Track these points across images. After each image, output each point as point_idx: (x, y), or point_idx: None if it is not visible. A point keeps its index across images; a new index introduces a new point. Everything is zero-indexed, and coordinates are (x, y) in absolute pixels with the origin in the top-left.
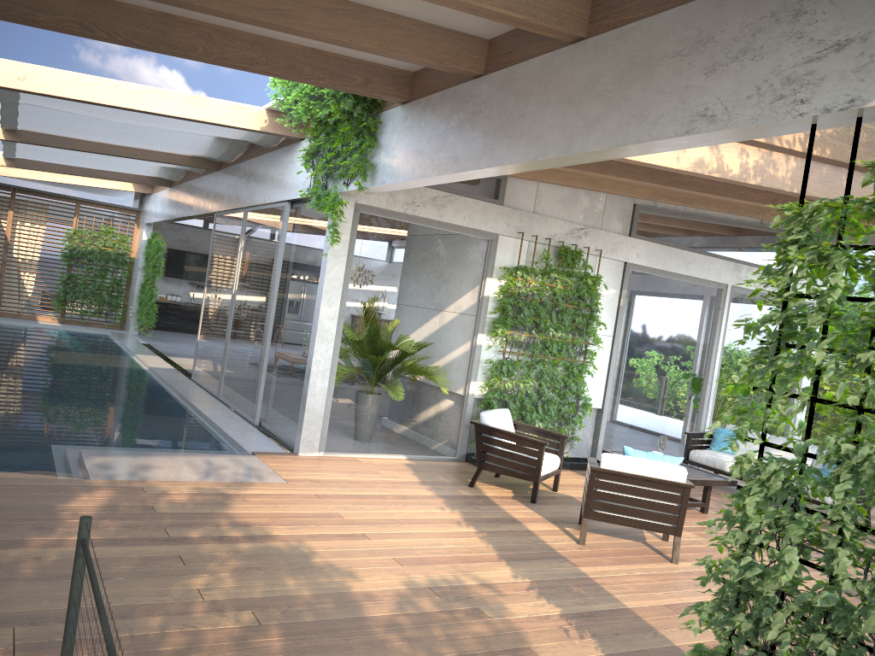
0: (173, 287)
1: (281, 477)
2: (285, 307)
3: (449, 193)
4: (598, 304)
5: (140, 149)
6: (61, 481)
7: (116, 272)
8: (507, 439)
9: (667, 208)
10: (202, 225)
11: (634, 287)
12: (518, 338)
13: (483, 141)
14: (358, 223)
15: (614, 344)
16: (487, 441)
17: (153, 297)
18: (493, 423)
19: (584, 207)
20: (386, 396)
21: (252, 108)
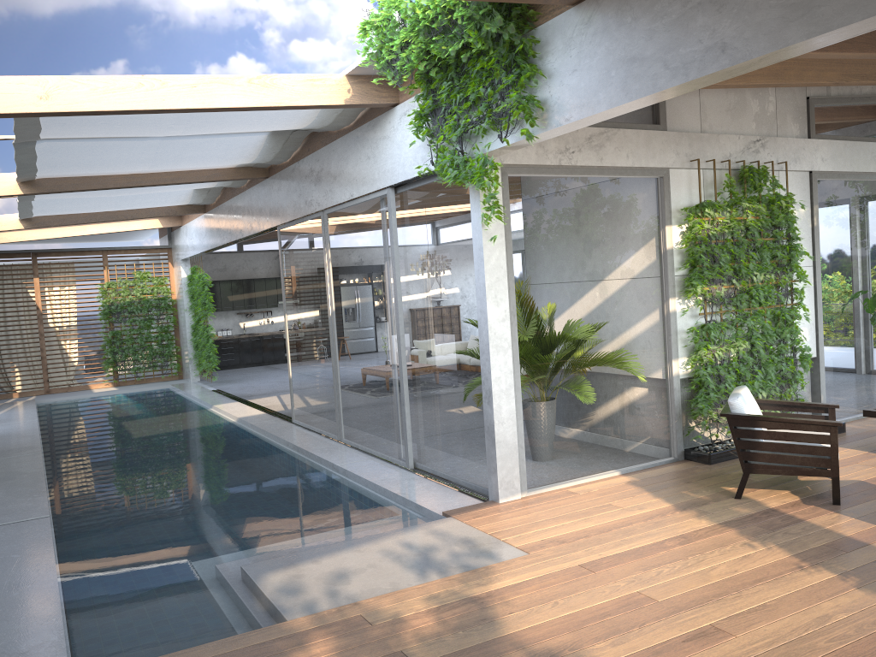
0: (220, 321)
1: (513, 547)
2: (418, 318)
3: (605, 128)
4: (797, 229)
5: (177, 171)
6: (252, 636)
7: (161, 318)
8: (780, 427)
9: (842, 95)
10: (237, 249)
11: (824, 200)
12: (721, 293)
13: (782, 2)
14: (507, 190)
15: (817, 275)
16: (750, 435)
17: (210, 337)
18: (748, 409)
19: (755, 112)
20: (582, 402)
21: (329, 77)
